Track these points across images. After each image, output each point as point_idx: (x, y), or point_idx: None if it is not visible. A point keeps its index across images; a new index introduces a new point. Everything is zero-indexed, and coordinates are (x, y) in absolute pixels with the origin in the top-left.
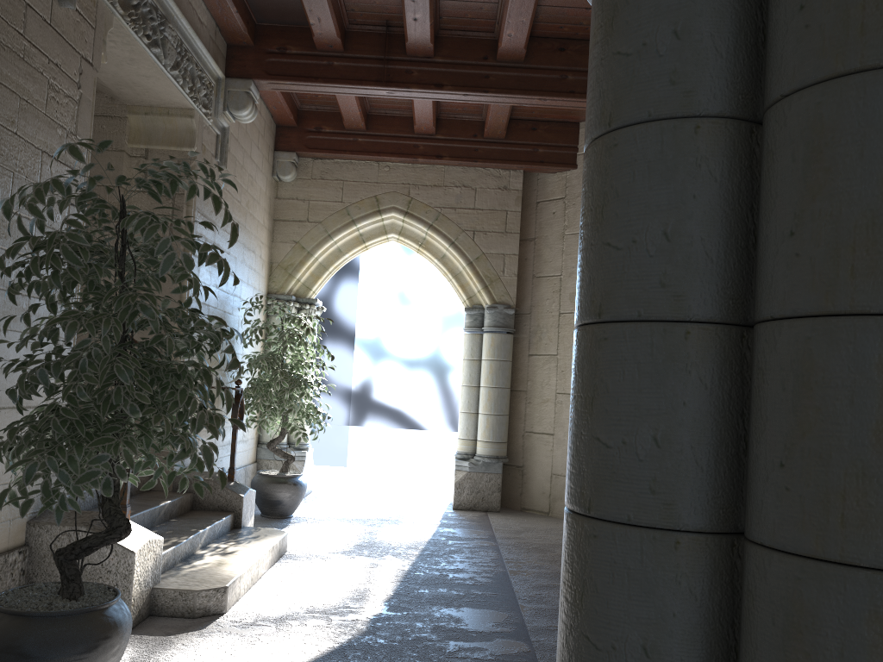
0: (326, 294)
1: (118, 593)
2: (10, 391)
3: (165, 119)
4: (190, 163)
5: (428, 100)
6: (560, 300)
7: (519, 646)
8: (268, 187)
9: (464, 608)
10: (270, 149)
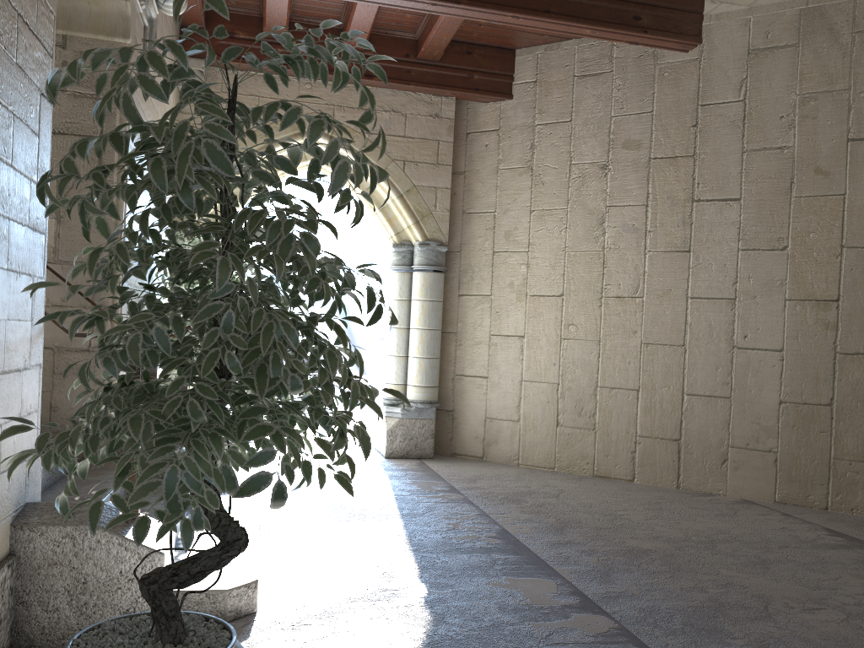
0: None
1: (229, 626)
2: (105, 361)
3: None
4: None
5: (373, 9)
6: (495, 238)
7: (603, 620)
8: (174, 98)
9: (505, 578)
10: None
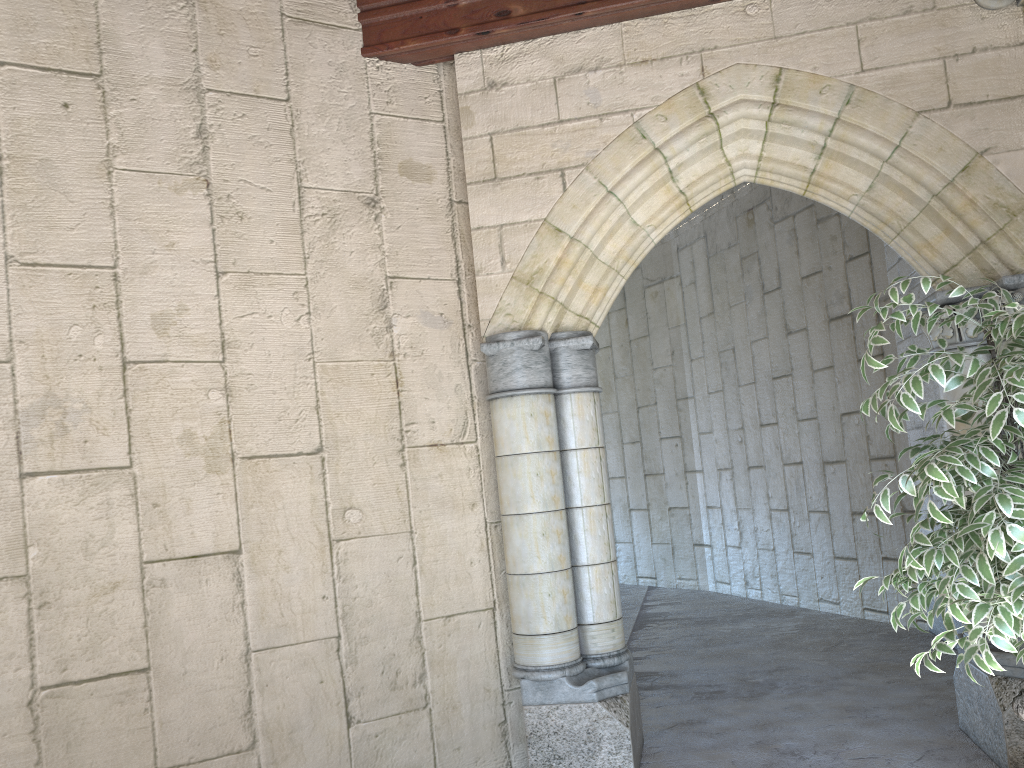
0: None
1: None
2: None
3: None
4: None
5: None
6: None
7: None
8: None
9: None
10: None
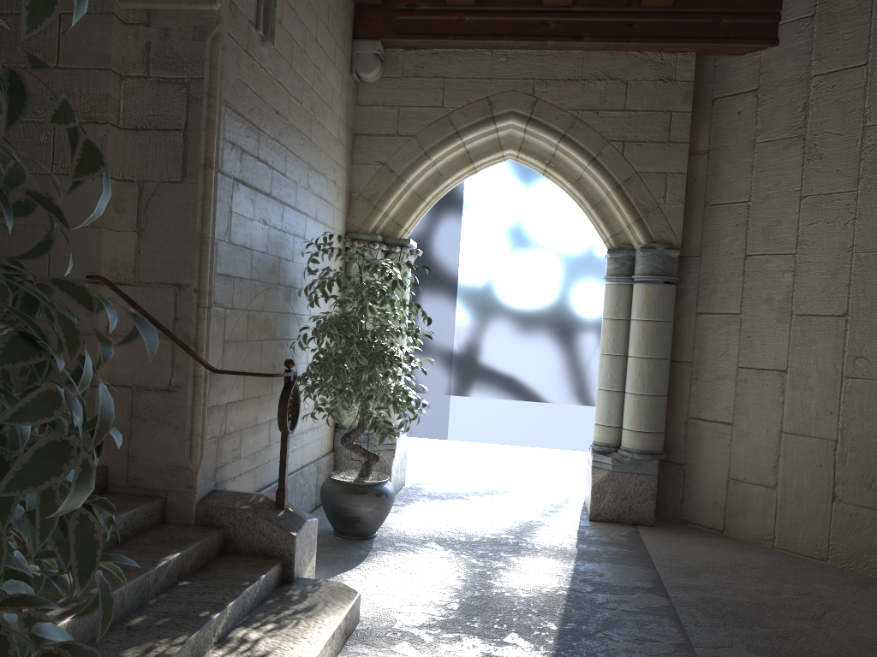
0: (423, 233)
1: None
2: None
3: None
4: (211, 30)
5: None
6: (747, 236)
7: None
8: (344, 89)
9: None
10: (346, 36)
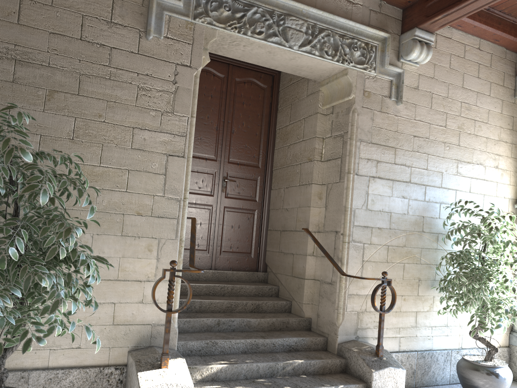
0: None
1: None
2: None
3: (335, 82)
4: (351, 108)
5: None
6: None
7: None
8: (506, 108)
9: None
10: (506, 76)
